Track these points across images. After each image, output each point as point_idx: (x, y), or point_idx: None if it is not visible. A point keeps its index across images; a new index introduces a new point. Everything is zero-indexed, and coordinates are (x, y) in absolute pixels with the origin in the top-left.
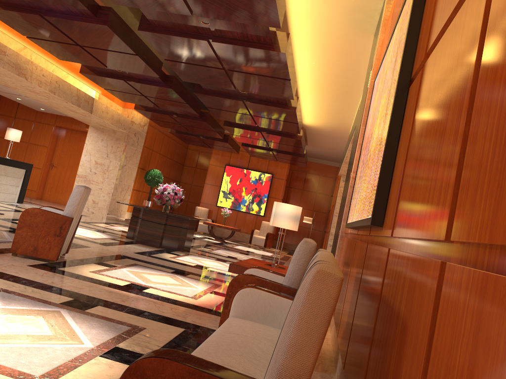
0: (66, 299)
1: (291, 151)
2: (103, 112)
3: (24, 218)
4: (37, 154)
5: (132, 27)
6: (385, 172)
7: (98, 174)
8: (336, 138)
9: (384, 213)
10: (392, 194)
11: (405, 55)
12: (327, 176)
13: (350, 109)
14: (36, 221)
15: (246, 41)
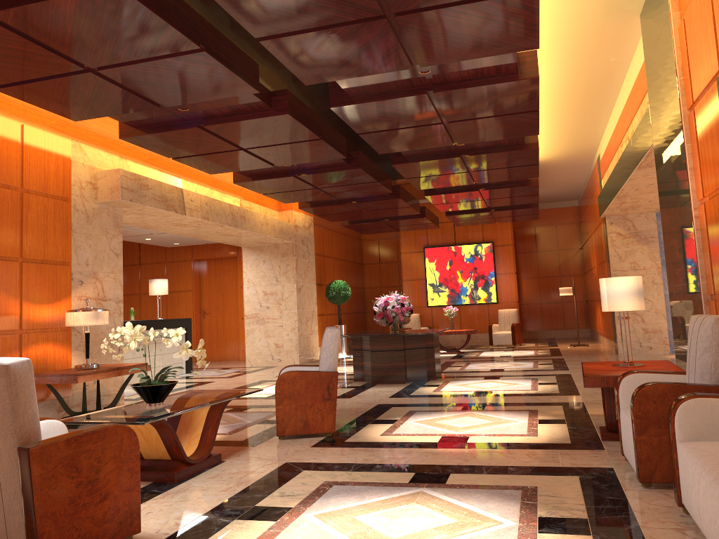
0: (408, 476)
1: (520, 204)
2: (262, 224)
3: (281, 388)
4: (181, 303)
5: None
6: None
7: (271, 307)
8: (575, 168)
9: None
10: None
11: None
12: (566, 223)
13: (598, 122)
14: (296, 388)
15: (480, 78)
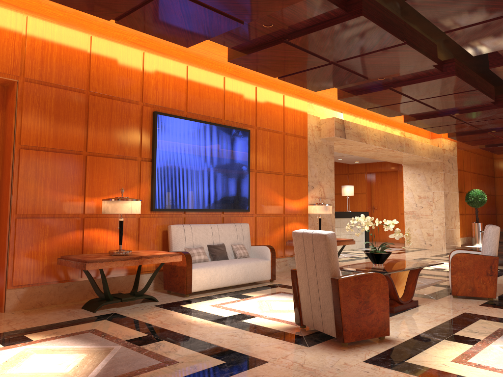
0: None
1: None
2: (420, 149)
3: (454, 263)
4: (358, 201)
5: None
6: None
7: (424, 207)
8: None
9: None
10: None
11: None
12: None
13: None
14: (466, 264)
15: None
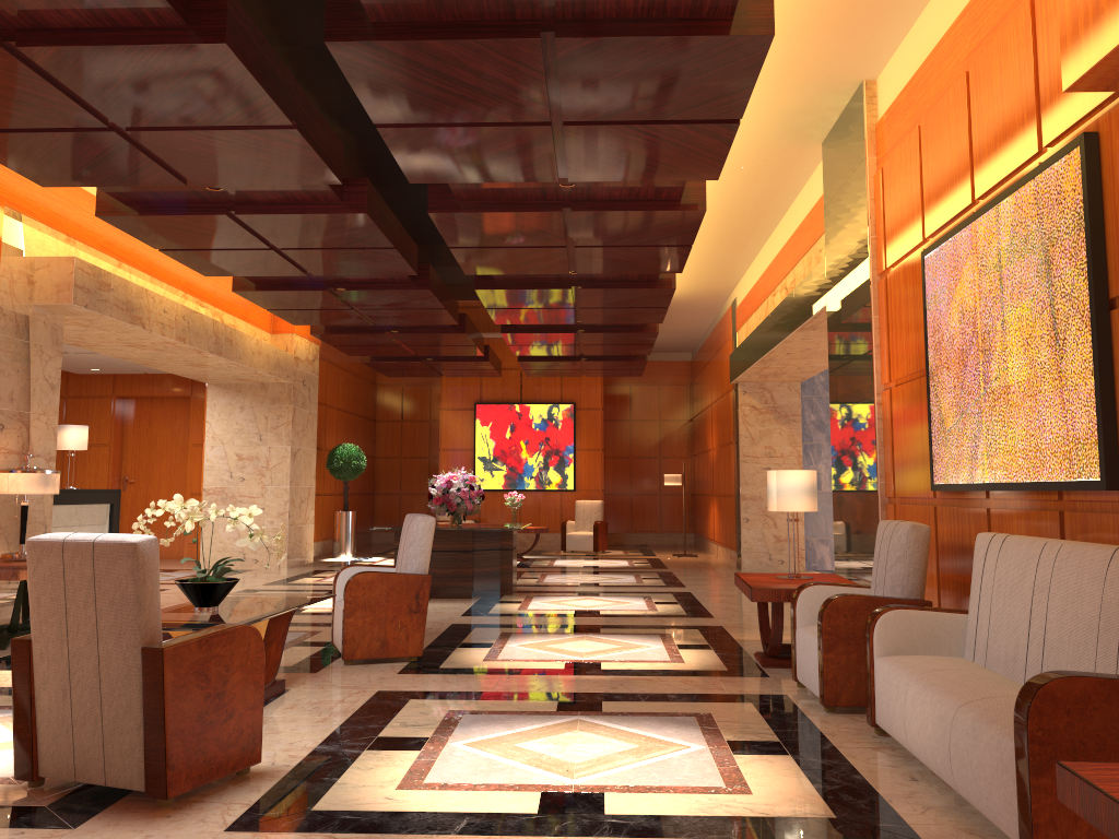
0: (552, 704)
1: (626, 354)
2: (254, 353)
3: (353, 594)
4: (89, 464)
5: None
6: (1106, 422)
7: (249, 480)
8: (699, 311)
9: (1118, 473)
10: None
11: (1094, 270)
12: (673, 383)
13: (742, 258)
14: (374, 594)
15: (633, 201)
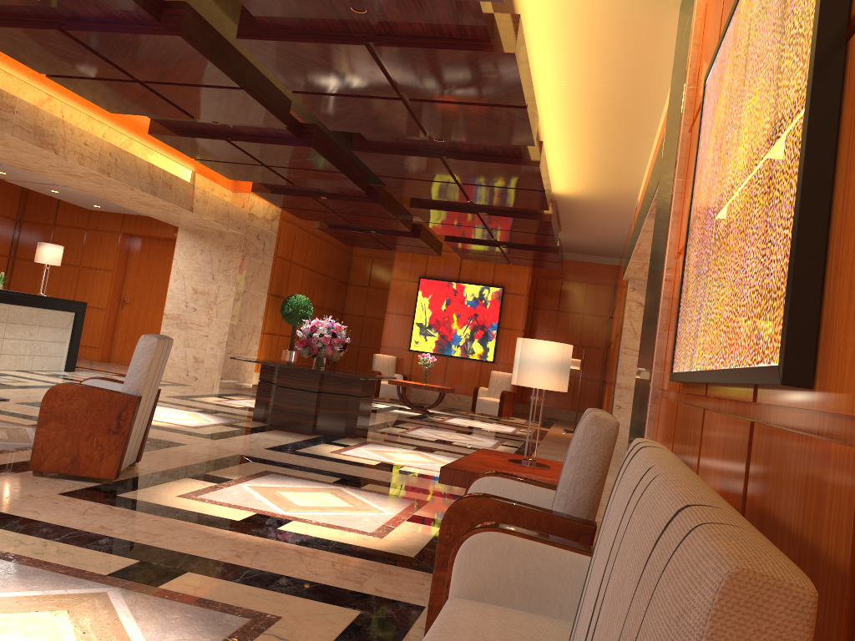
0: (123, 564)
1: (534, 244)
2: (198, 201)
3: (50, 404)
4: (96, 284)
5: (232, 43)
6: (806, 253)
7: (199, 311)
8: (613, 215)
9: (813, 355)
10: (836, 305)
11: None
12: (599, 283)
13: (636, 157)
14: (72, 408)
15: (439, 38)
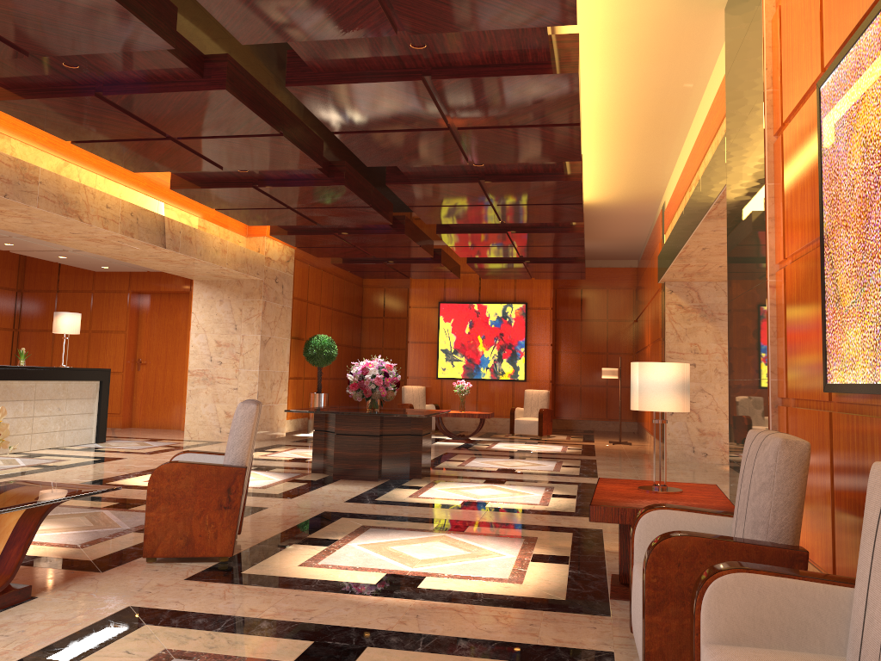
0: (301, 647)
1: (562, 256)
2: (218, 251)
3: (156, 486)
4: (109, 347)
5: None
6: None
7: (225, 363)
8: (635, 217)
9: None
10: None
11: None
12: (620, 287)
13: (665, 159)
14: (180, 487)
15: (498, 66)
